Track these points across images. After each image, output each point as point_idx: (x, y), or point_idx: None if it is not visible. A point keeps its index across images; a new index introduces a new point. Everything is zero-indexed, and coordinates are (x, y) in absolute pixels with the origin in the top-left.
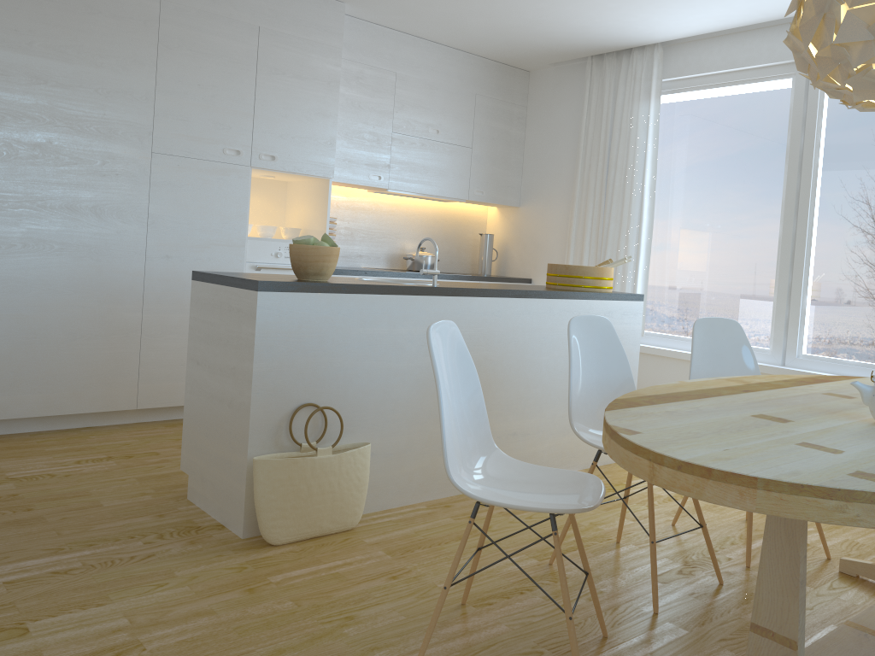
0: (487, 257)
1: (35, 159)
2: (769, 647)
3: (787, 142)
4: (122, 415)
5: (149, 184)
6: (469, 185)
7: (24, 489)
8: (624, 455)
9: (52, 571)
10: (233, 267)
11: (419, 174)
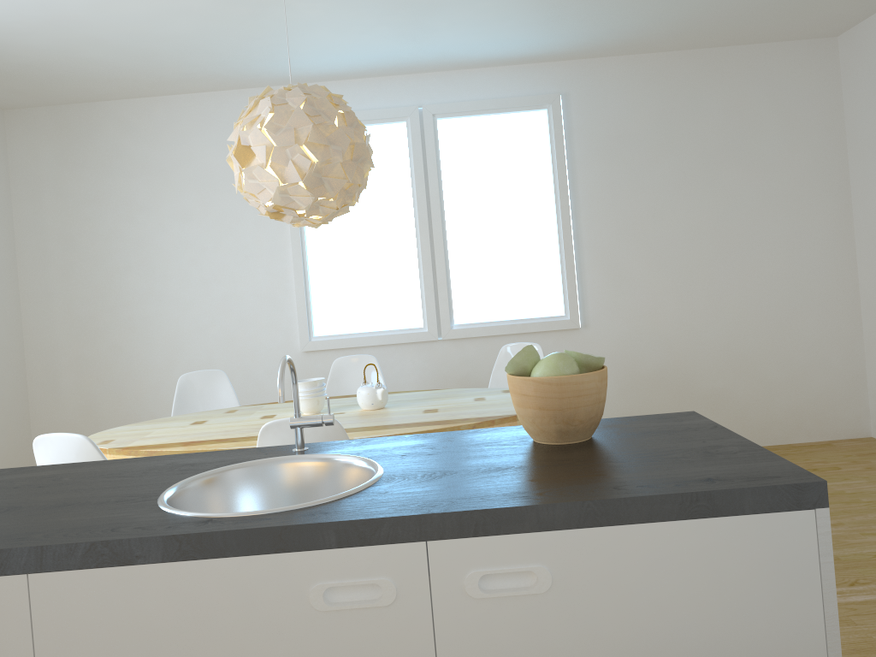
0: None
1: None
2: None
3: None
4: None
5: None
6: None
7: None
8: None
9: None
10: None
11: None
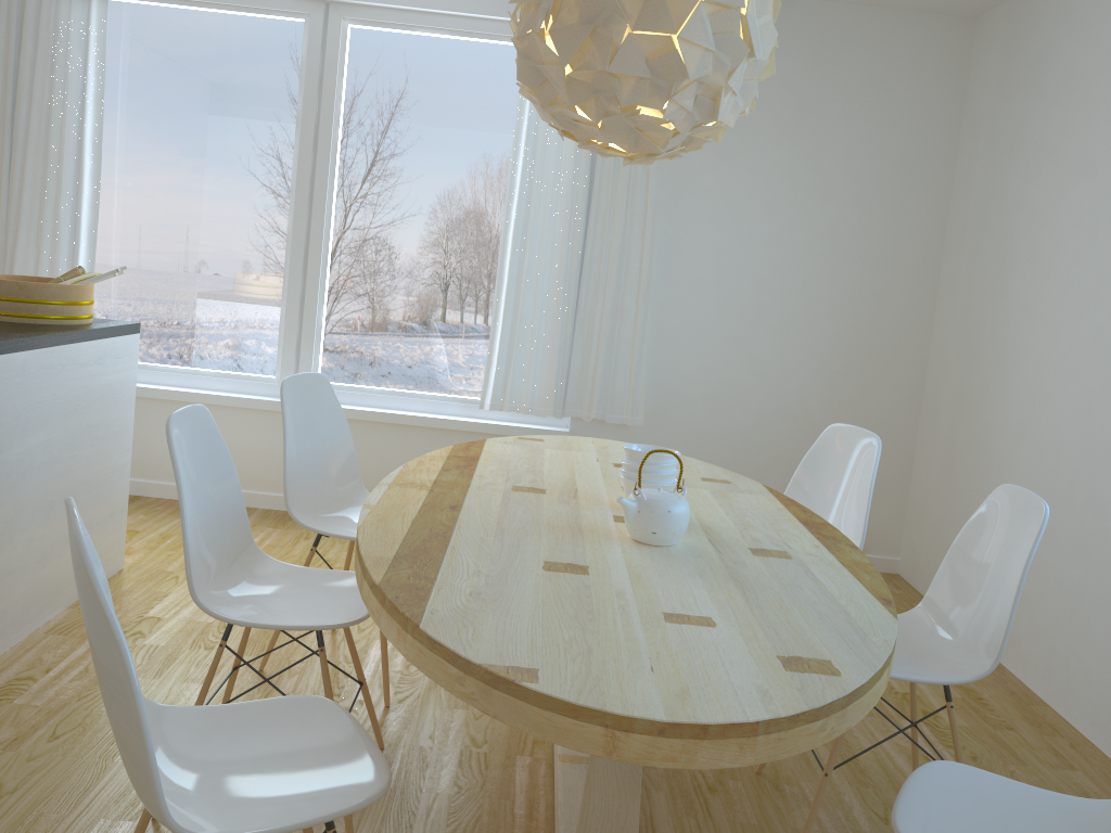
0: None
1: None
2: None
3: (298, 105)
4: None
5: None
6: None
7: None
8: (541, 719)
9: None
10: None
11: None
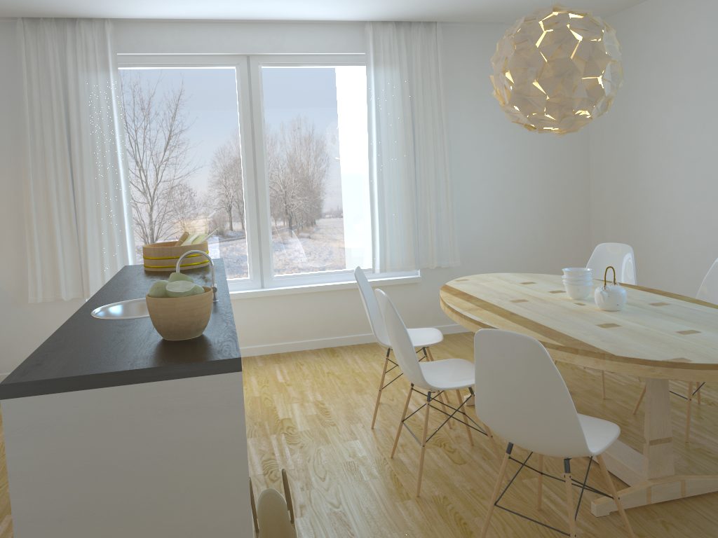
0: None
1: None
2: (659, 447)
3: (239, 117)
4: None
5: None
6: None
7: None
8: (701, 374)
9: None
10: None
11: None
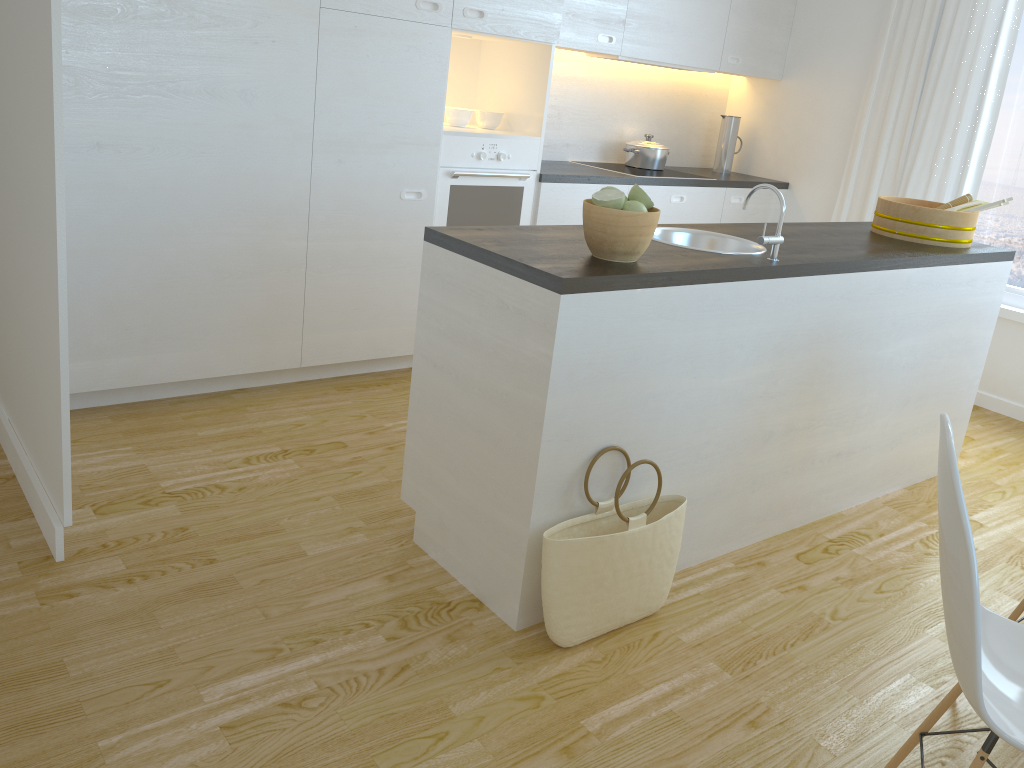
0: (729, 149)
1: (161, 19)
2: None
3: None
4: (281, 373)
5: (316, 55)
6: (722, 50)
7: (192, 516)
8: None
9: (281, 702)
10: (424, 175)
11: (661, 34)
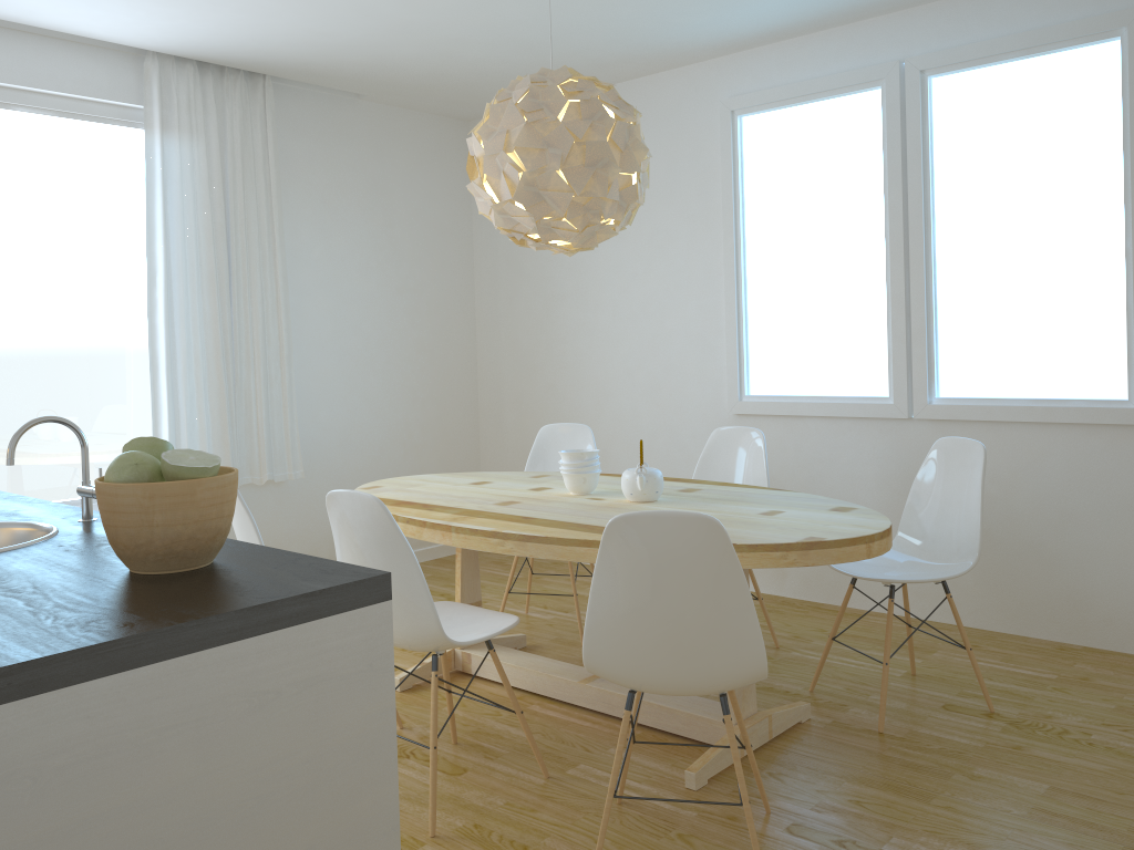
0: None
1: None
2: None
3: None
4: None
5: None
6: None
7: None
8: (839, 553)
9: None
10: None
11: None
